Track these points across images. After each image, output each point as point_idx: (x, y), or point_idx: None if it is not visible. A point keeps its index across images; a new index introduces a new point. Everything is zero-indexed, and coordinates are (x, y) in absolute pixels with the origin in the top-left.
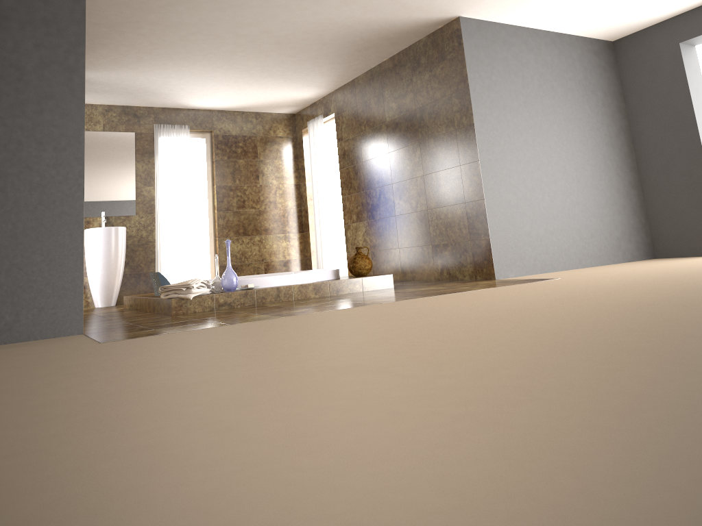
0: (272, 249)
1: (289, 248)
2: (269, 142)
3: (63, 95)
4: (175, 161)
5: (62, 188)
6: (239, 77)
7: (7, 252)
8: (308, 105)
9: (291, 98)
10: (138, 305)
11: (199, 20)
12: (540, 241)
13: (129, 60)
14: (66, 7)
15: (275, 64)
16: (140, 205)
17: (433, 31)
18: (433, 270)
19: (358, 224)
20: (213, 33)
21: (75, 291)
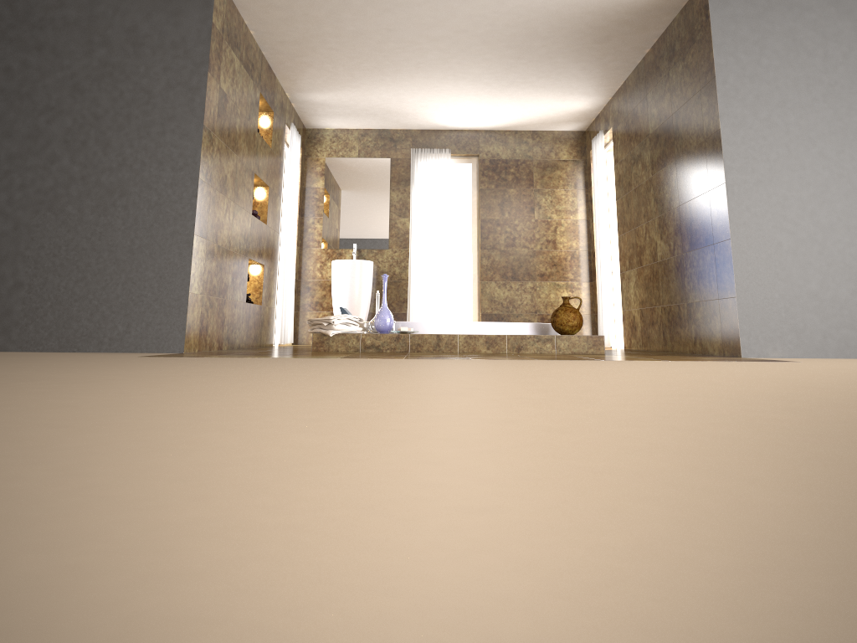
0: (548, 300)
1: (572, 300)
2: (549, 167)
3: (184, 116)
4: (433, 190)
5: (176, 207)
6: (476, 89)
7: (125, 266)
8: (593, 119)
9: (562, 111)
10: None
11: (375, 26)
12: (839, 308)
13: (344, 78)
14: (194, 28)
15: (506, 69)
16: (394, 239)
17: (685, 4)
18: (688, 338)
19: (630, 272)
20: (403, 39)
21: (180, 310)
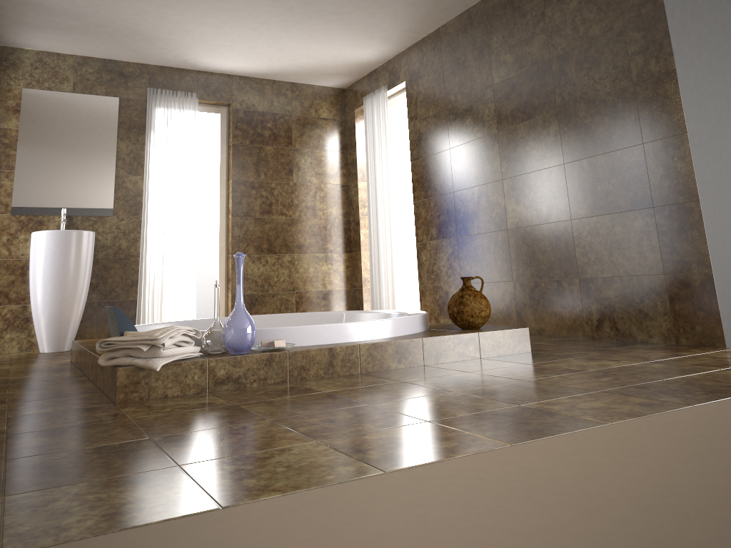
0: (307, 274)
1: (331, 273)
2: (309, 124)
3: None
4: (175, 142)
5: None
6: (272, 14)
7: None
8: (364, 75)
9: (342, 61)
10: (82, 362)
11: None
12: None
13: None
14: None
15: None
16: (121, 202)
17: None
18: (582, 320)
19: (441, 242)
20: None
21: None
